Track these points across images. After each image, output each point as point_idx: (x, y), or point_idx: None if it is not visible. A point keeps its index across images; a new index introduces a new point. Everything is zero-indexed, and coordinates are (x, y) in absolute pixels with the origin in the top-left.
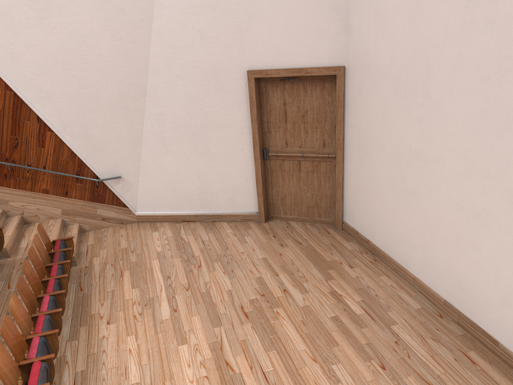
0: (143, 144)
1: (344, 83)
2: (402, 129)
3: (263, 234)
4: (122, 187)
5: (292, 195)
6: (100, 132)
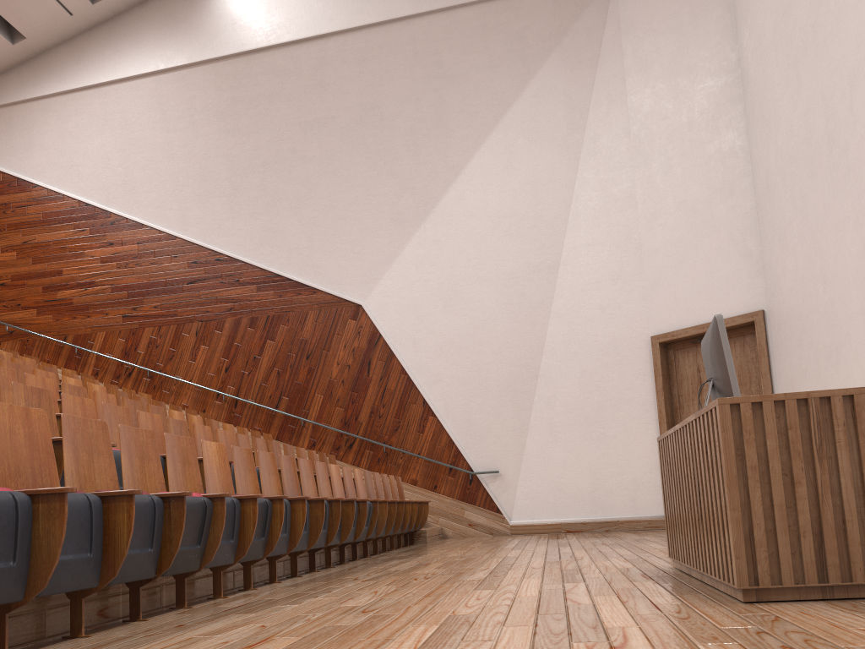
0: (529, 433)
1: (766, 329)
2: (815, 333)
3: None
4: (498, 486)
5: None
6: (483, 417)
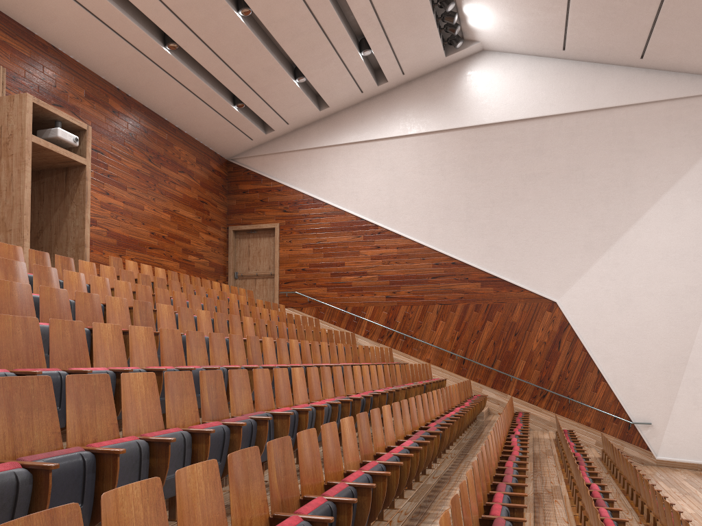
0: (676, 400)
1: None
2: None
3: None
4: (649, 433)
5: None
6: (642, 386)
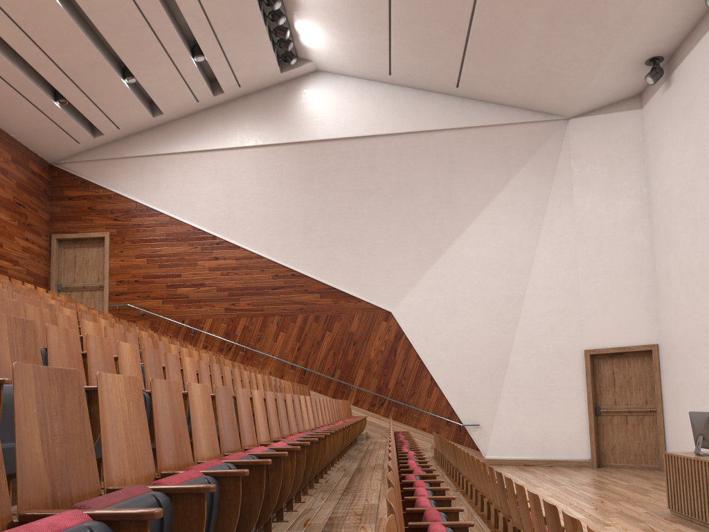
0: (499, 401)
1: (658, 355)
2: (697, 370)
3: (595, 470)
4: (478, 434)
5: (621, 445)
6: (470, 390)
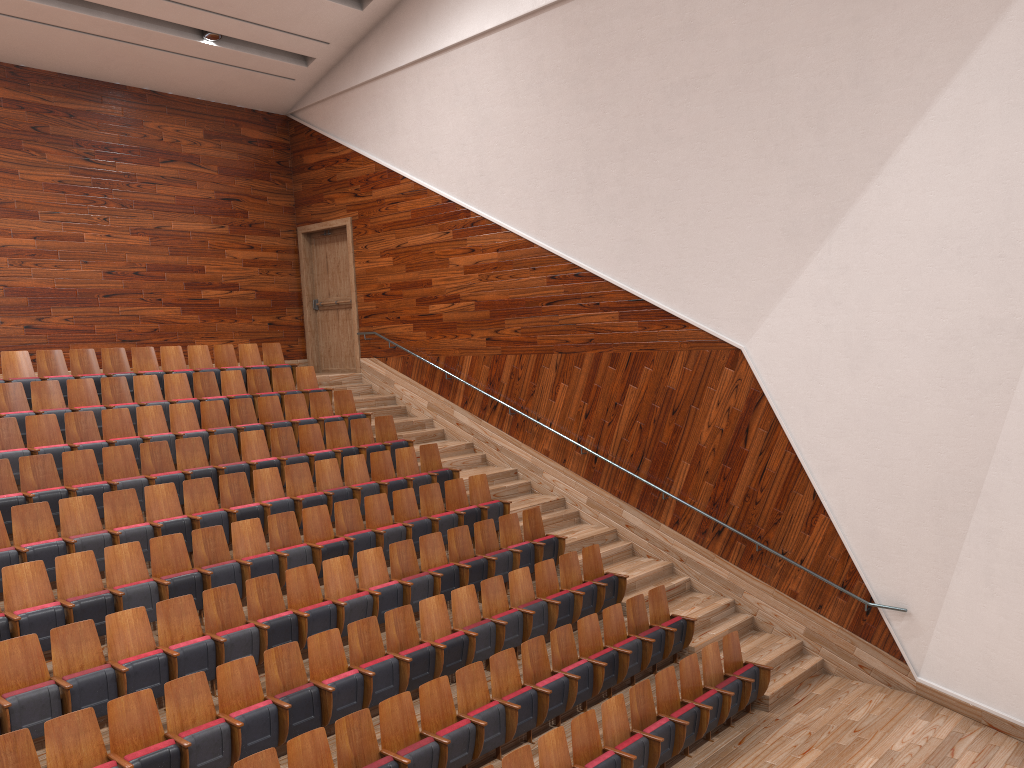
0: (956, 570)
1: None
2: None
3: None
4: (905, 627)
5: None
6: (892, 532)
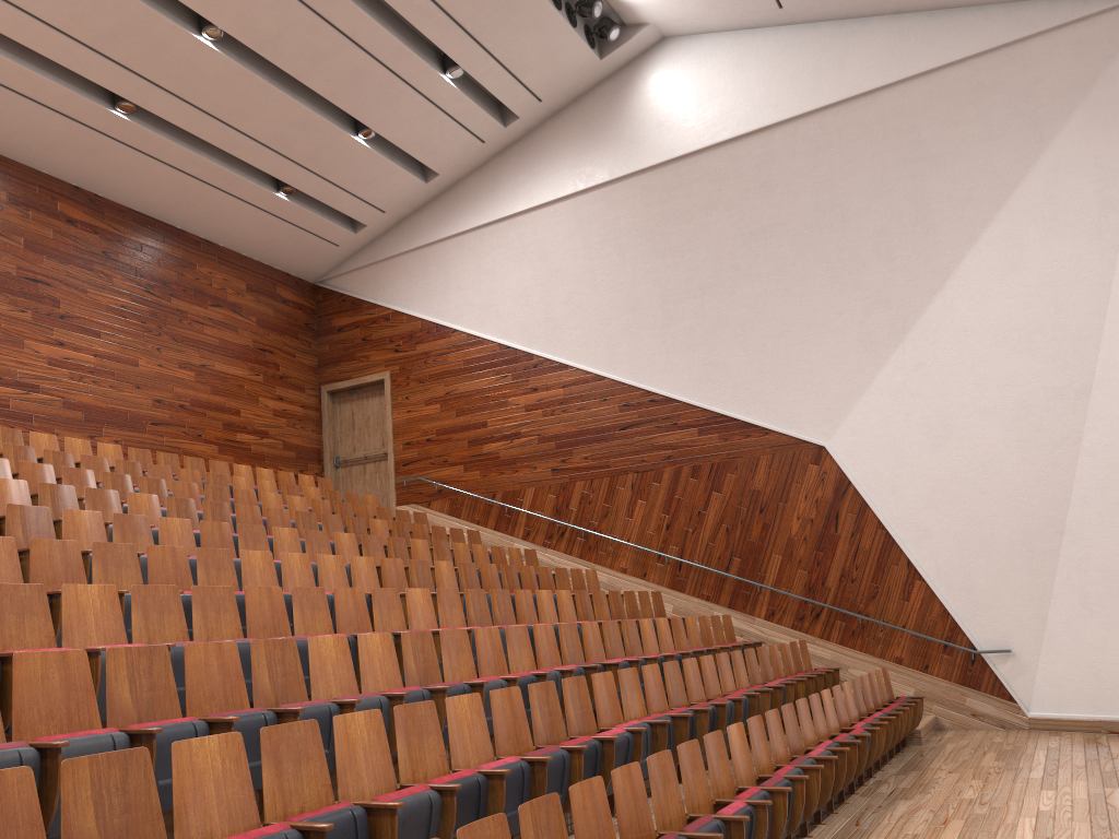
0: (1051, 603)
1: None
2: None
3: None
4: (1010, 668)
5: None
6: (988, 583)
